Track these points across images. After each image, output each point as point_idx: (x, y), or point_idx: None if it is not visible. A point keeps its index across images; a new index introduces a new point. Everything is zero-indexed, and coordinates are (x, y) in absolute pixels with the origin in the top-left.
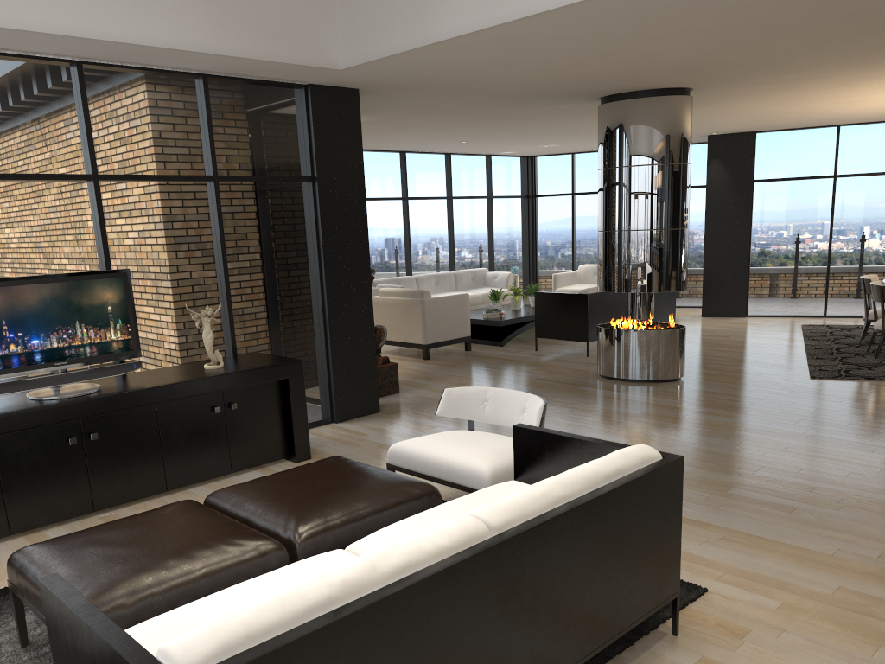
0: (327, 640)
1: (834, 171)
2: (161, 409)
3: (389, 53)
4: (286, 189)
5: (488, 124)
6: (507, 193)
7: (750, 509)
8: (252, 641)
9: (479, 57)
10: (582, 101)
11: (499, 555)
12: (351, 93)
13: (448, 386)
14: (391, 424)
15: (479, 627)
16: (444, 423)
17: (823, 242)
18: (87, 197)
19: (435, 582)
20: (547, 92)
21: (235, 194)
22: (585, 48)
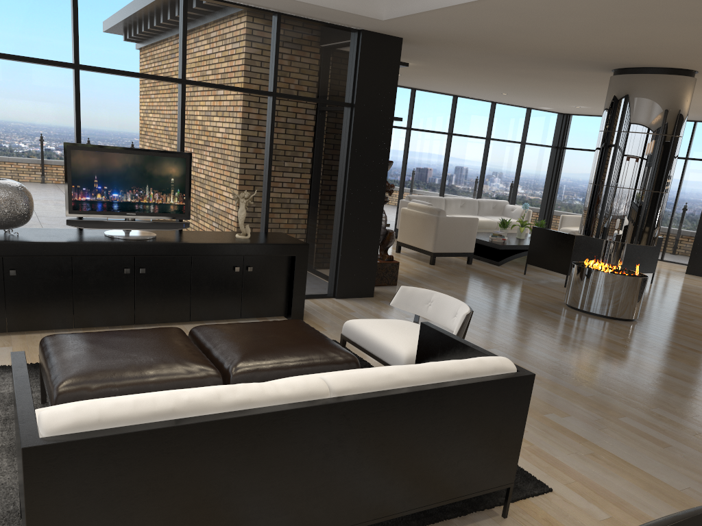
0: (160, 439)
1: None
2: (195, 260)
3: (419, 10)
4: (329, 111)
5: (521, 81)
6: (539, 142)
7: (630, 437)
8: (102, 425)
9: (494, 22)
10: (597, 71)
11: (329, 412)
12: (395, 41)
13: (437, 288)
14: (376, 308)
15: (302, 463)
16: None
17: None
18: (176, 95)
19: (264, 419)
20: (563, 59)
21: (288, 109)
22: (585, 24)
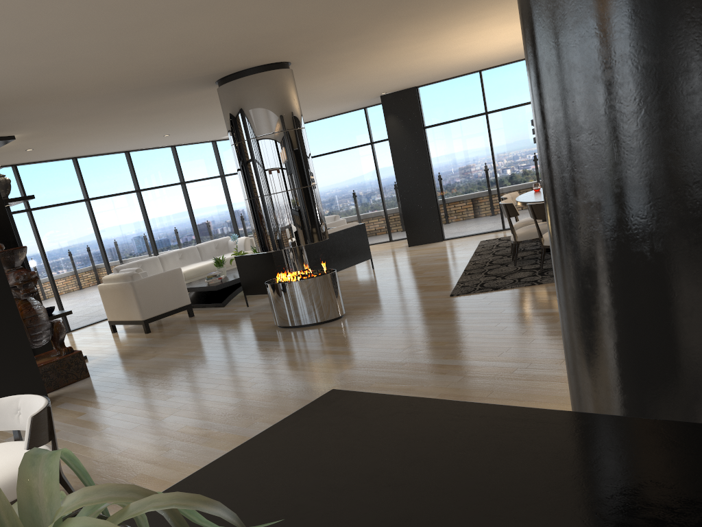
0: None
1: (485, 109)
2: None
3: None
4: None
5: (157, 118)
6: None
7: None
8: None
9: (6, 66)
10: (205, 88)
11: None
12: None
13: (140, 360)
14: None
15: None
16: (96, 407)
17: (489, 169)
18: None
19: None
20: (154, 86)
21: None
22: (101, 42)
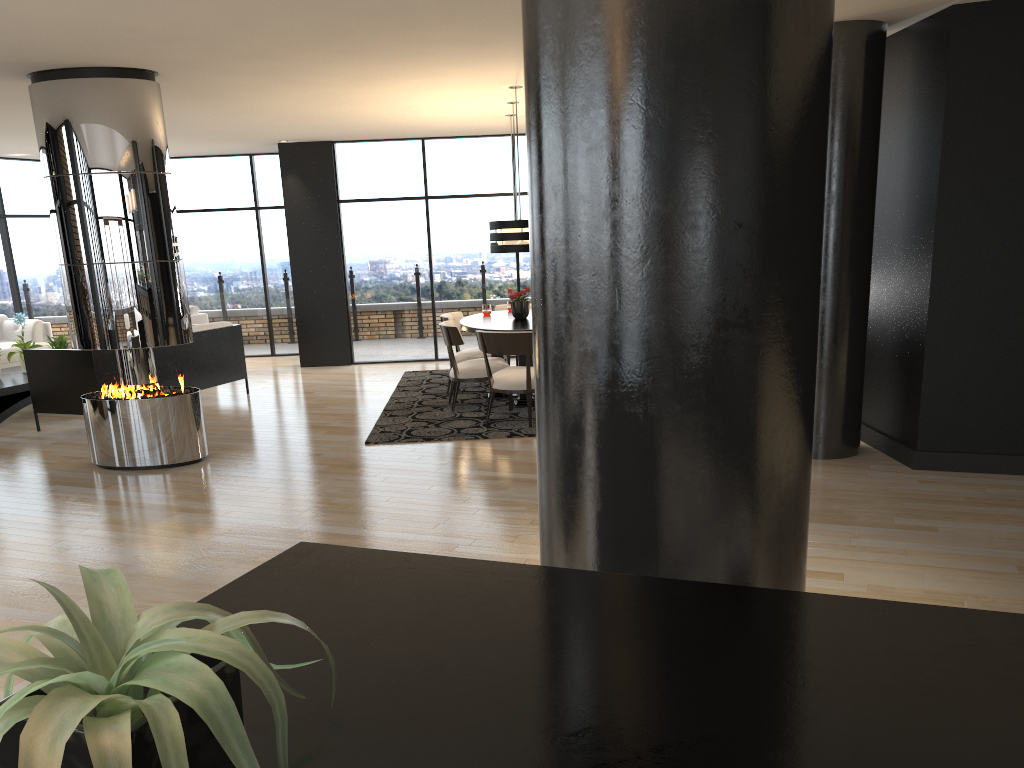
0: None
1: (425, 192)
2: None
3: None
4: None
5: None
6: (33, 210)
7: None
8: None
9: None
10: (6, 79)
11: None
12: None
13: None
14: None
15: None
16: None
17: (424, 274)
18: None
19: None
20: None
21: None
22: None
